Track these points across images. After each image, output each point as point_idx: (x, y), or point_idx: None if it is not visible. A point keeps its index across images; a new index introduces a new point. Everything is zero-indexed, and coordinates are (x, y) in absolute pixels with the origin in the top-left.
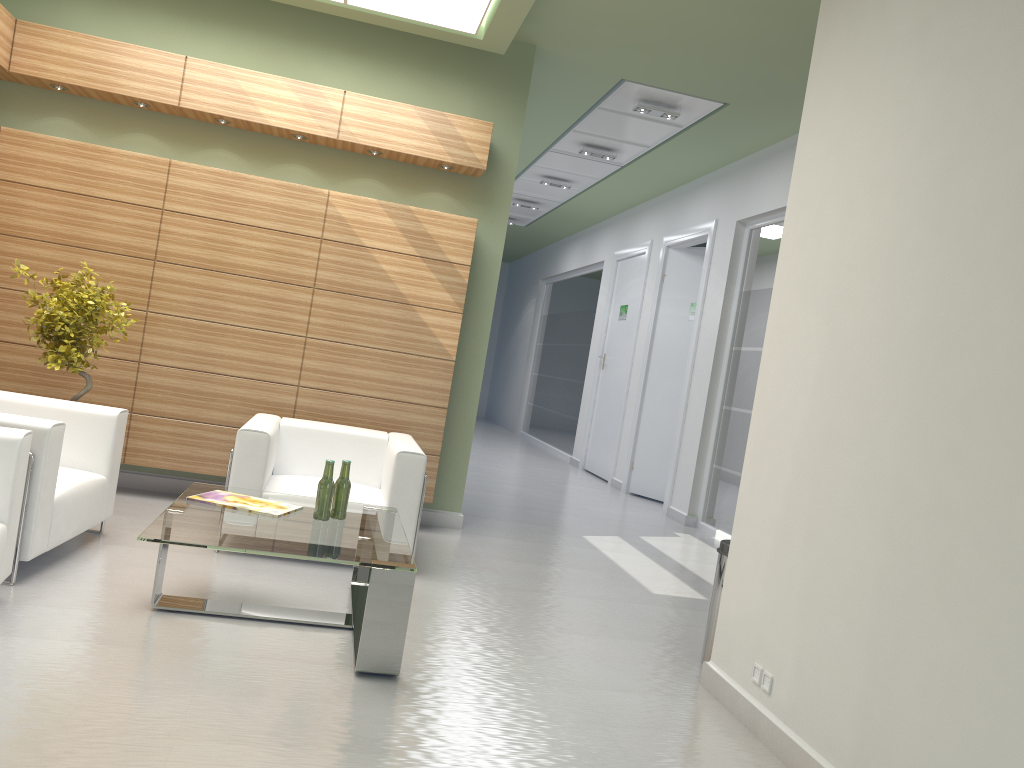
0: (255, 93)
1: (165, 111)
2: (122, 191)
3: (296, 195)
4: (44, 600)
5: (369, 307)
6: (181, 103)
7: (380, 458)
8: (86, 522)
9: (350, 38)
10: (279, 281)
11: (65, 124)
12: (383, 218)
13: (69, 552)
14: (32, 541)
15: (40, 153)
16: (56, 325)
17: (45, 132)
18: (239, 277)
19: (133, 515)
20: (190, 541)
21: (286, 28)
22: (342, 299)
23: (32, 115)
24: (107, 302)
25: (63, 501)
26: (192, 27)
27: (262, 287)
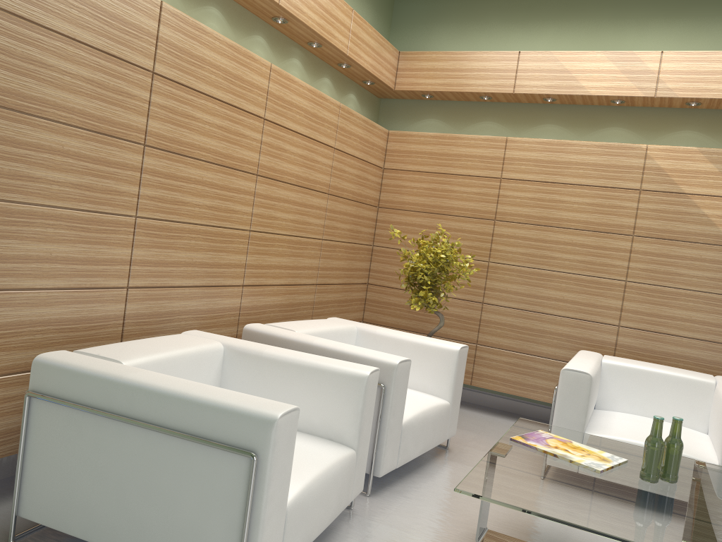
0: (577, 70)
1: (503, 100)
2: (470, 167)
3: (615, 153)
4: (388, 518)
5: (690, 251)
6: (515, 90)
7: (706, 402)
8: (431, 442)
9: (665, 5)
10: (599, 231)
11: (432, 123)
12: (703, 164)
13: (418, 465)
14: (382, 460)
15: (413, 146)
16: (417, 275)
17: (419, 131)
18: (563, 229)
19: (475, 431)
20: (505, 500)
21: (604, 11)
22: (661, 244)
23: (411, 120)
24: (455, 255)
25: (410, 425)
26: (524, 29)
27: (584, 237)
